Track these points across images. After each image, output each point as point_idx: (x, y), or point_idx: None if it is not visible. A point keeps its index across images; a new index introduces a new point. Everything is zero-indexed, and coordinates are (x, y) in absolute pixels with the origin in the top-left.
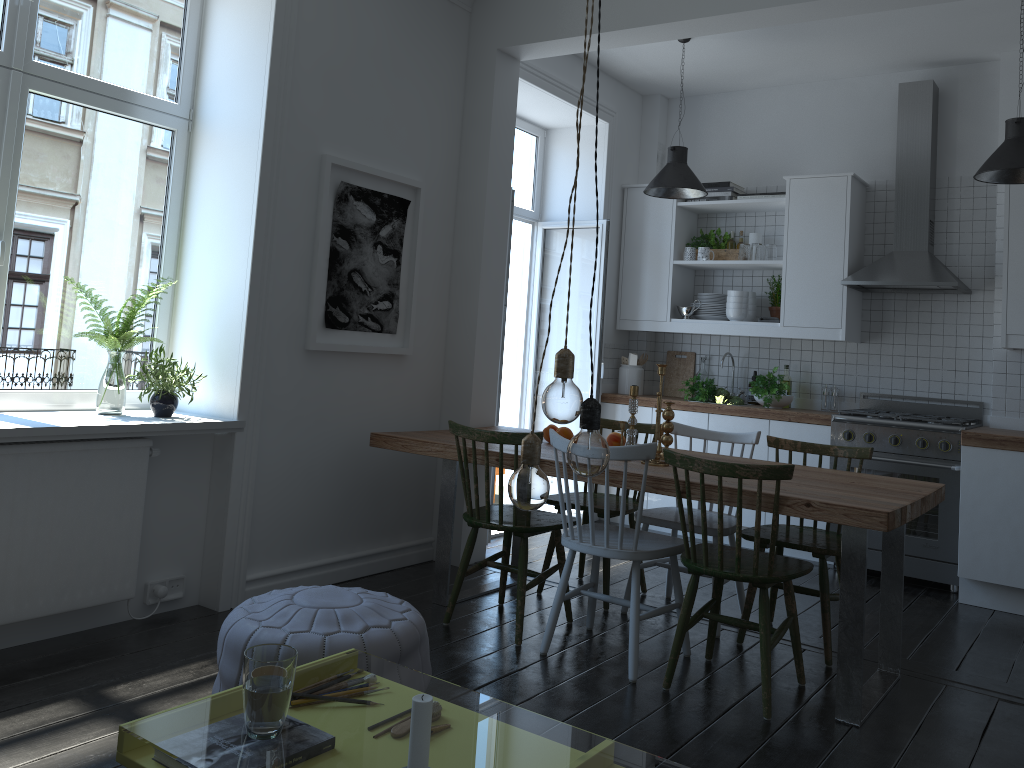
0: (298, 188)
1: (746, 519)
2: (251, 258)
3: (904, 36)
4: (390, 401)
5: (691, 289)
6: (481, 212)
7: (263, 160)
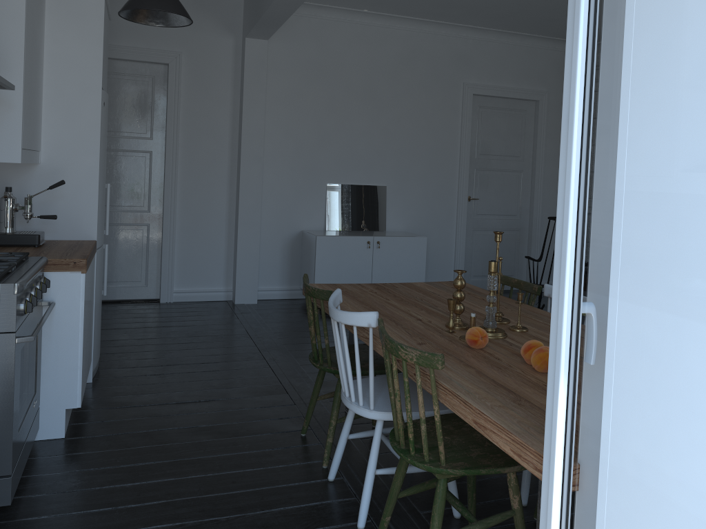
0: None
1: None
2: None
3: None
4: None
5: None
6: None
7: None
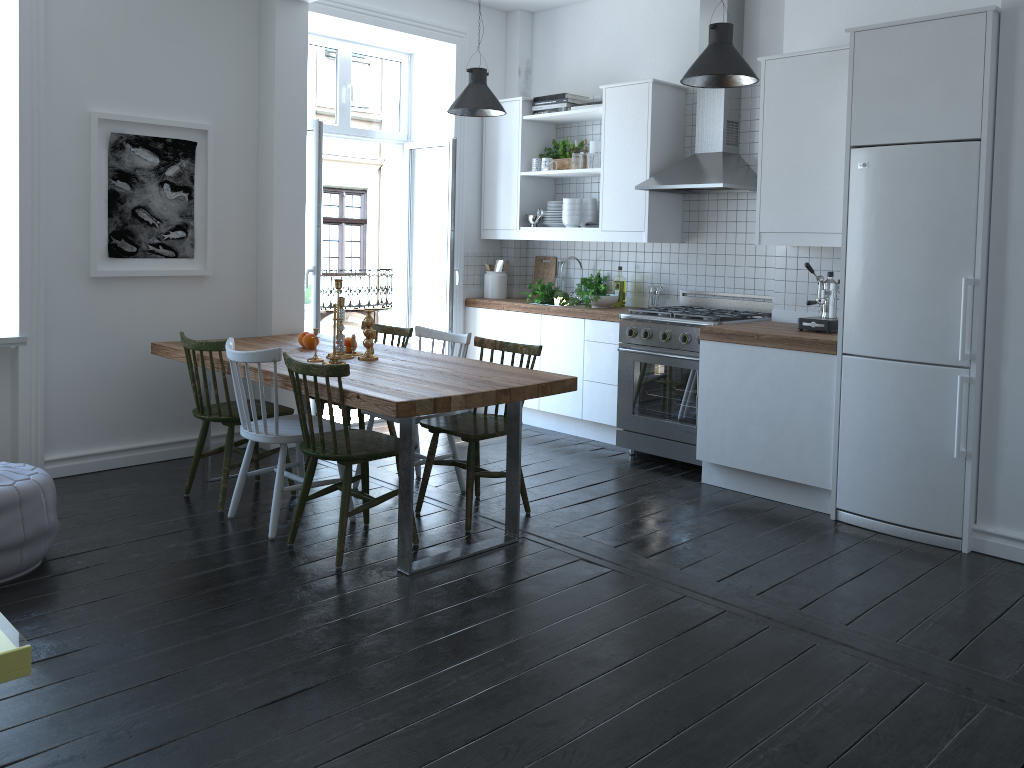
0: (66, 143)
1: (569, 409)
2: (18, 205)
3: None
4: (193, 315)
5: (550, 197)
6: (272, 146)
7: (21, 123)
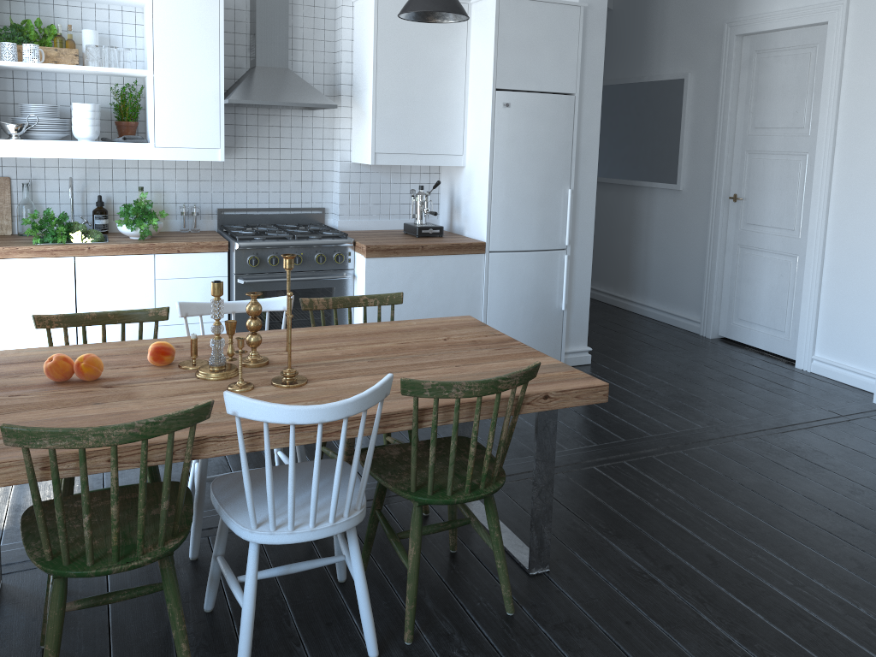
0: None
1: None
2: None
3: None
4: None
5: None
6: None
7: None
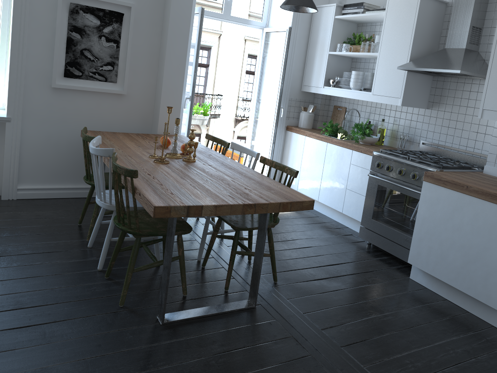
0: (43, 6)
1: (335, 205)
2: (10, 41)
3: None
4: (113, 116)
5: (347, 70)
6: (168, 20)
7: None
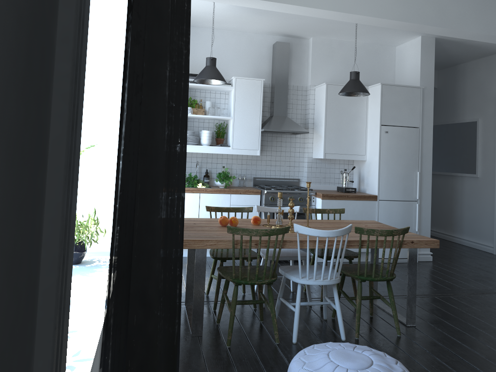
0: None
1: None
2: None
3: (295, 23)
4: None
5: None
6: None
7: None
